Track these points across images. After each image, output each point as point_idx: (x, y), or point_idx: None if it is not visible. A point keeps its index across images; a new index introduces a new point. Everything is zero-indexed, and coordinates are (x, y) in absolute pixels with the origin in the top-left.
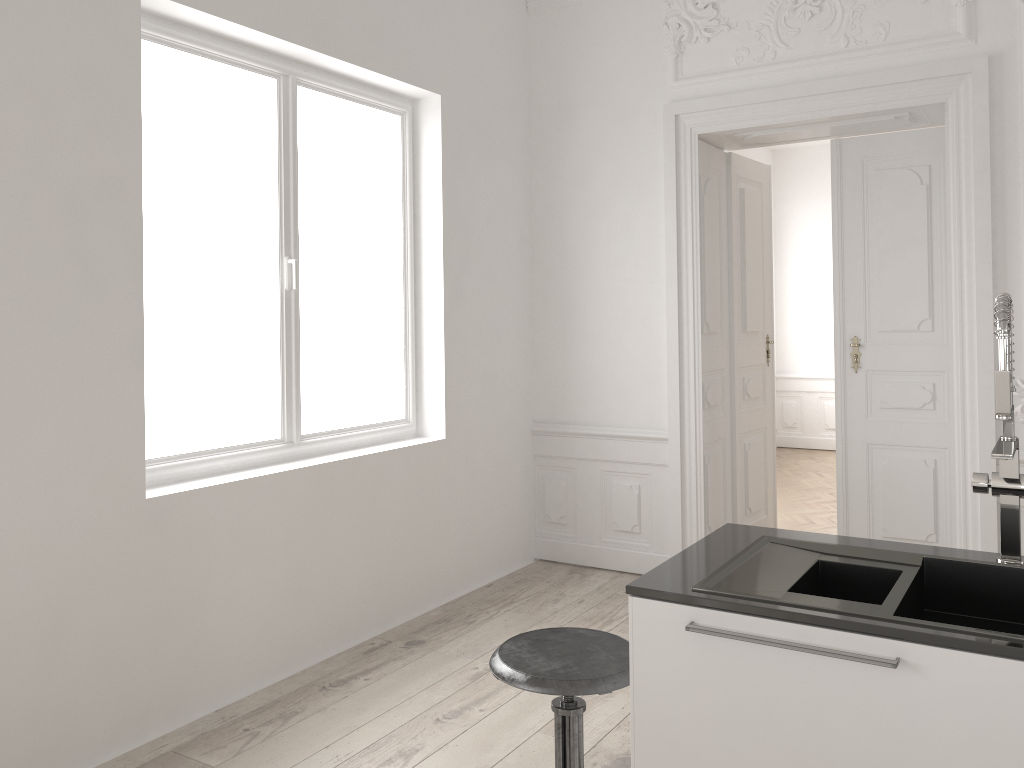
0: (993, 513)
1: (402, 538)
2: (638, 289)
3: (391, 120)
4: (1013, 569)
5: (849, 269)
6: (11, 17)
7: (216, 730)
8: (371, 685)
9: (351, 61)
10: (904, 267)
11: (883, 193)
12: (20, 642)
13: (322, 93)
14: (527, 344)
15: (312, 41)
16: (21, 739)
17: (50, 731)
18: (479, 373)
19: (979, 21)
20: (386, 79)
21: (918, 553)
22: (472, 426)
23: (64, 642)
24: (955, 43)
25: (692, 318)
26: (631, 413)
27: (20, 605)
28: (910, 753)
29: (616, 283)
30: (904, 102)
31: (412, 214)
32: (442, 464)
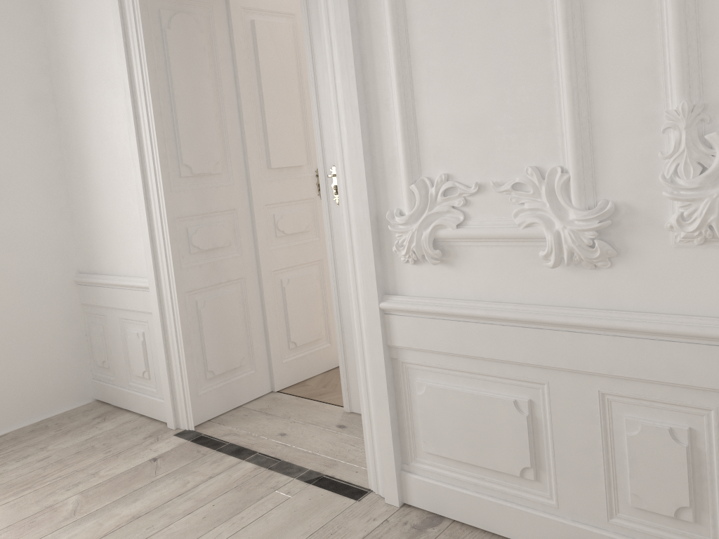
0: (383, 372)
1: None
2: (119, 136)
3: None
4: None
5: (322, 93)
6: None
7: None
8: None
9: None
10: None
11: None
12: None
13: None
14: (58, 199)
15: None
16: None
17: None
18: None
19: None
20: None
21: None
22: None
23: None
24: None
25: (152, 162)
26: (131, 262)
27: None
28: None
29: (106, 132)
30: None
31: None
32: None
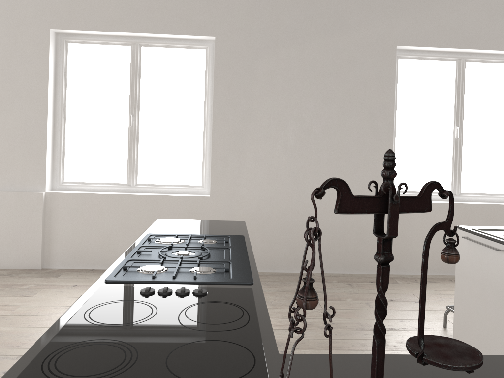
0: None
1: None
2: None
3: None
4: None
5: None
6: (357, 63)
7: (407, 277)
8: None
9: (487, 49)
10: None
11: None
12: (351, 231)
13: (479, 62)
14: None
15: (467, 45)
16: (351, 257)
17: (358, 258)
18: None
19: None
20: None
21: None
22: None
23: (363, 236)
24: None
25: None
26: None
27: (352, 222)
28: (503, 278)
29: None
30: None
31: None
32: None
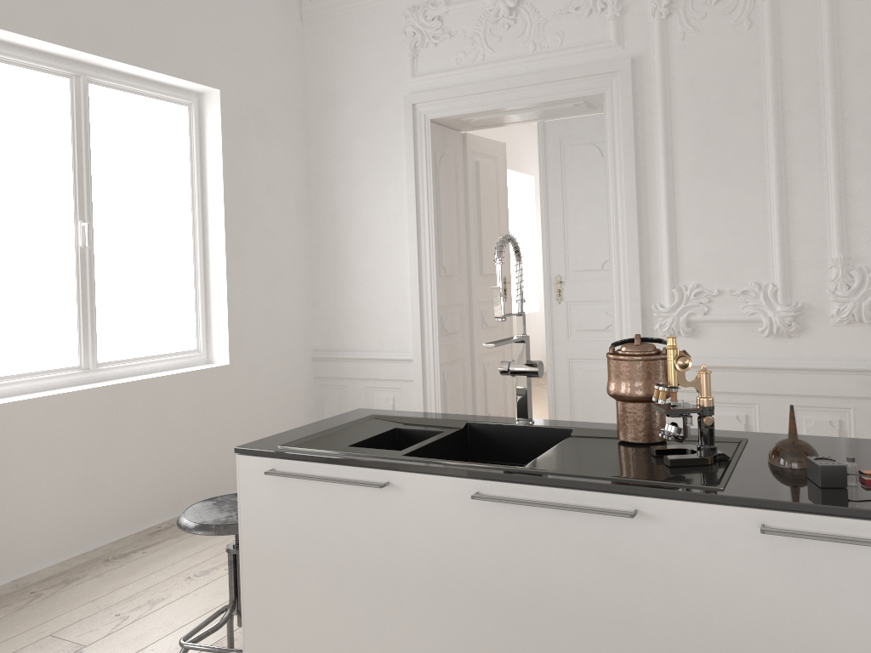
0: None
1: (189, 444)
2: (389, 242)
3: (181, 110)
4: (520, 427)
5: (553, 223)
6: None
7: (8, 594)
8: (146, 556)
9: (134, 64)
10: (591, 220)
11: (575, 163)
12: None
13: (113, 89)
14: (307, 288)
15: (96, 48)
16: None
17: None
18: (261, 312)
19: (625, 31)
20: (169, 77)
21: (466, 420)
22: (255, 354)
23: None
24: (609, 48)
25: (429, 264)
26: (386, 340)
27: None
28: (396, 546)
29: (373, 238)
30: (575, 93)
31: (199, 185)
32: (227, 384)
